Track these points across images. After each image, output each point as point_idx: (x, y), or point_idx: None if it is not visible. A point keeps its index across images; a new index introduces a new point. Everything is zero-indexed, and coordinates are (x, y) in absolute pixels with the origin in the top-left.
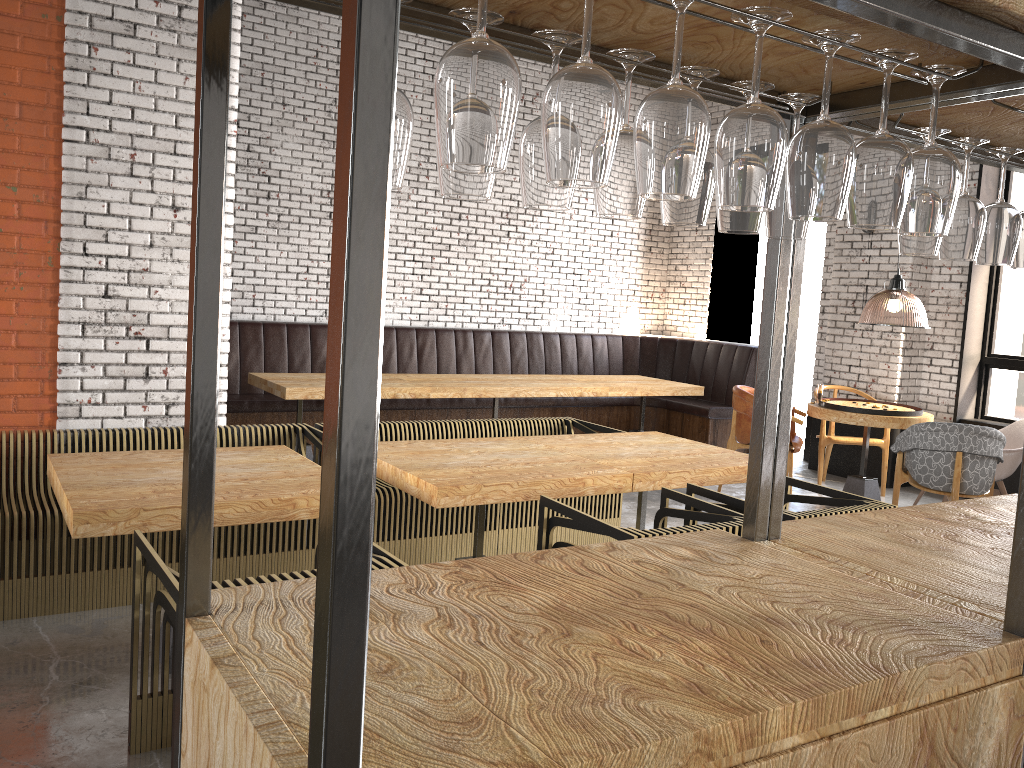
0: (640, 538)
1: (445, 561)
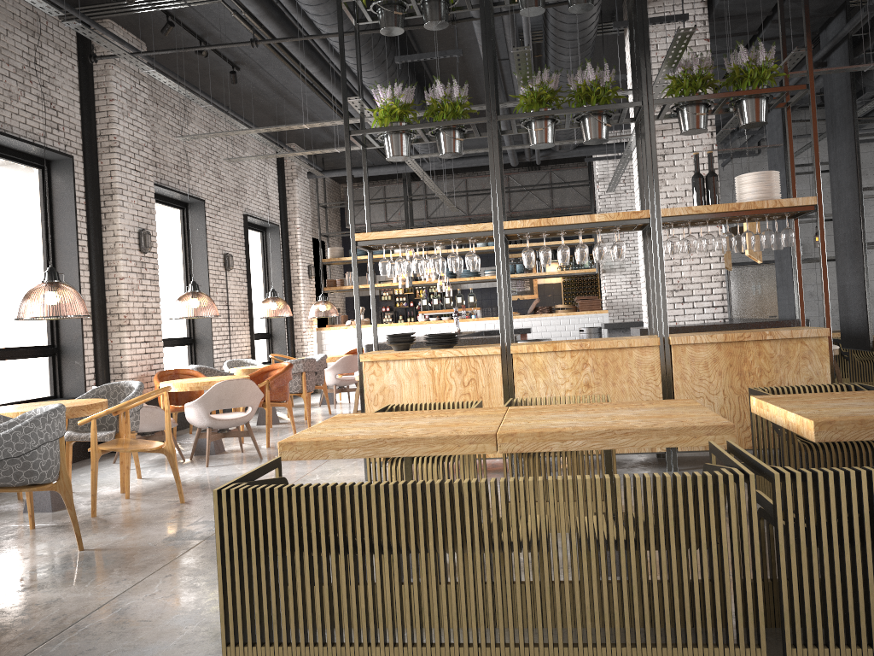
0: (701, 335)
1: (765, 331)
